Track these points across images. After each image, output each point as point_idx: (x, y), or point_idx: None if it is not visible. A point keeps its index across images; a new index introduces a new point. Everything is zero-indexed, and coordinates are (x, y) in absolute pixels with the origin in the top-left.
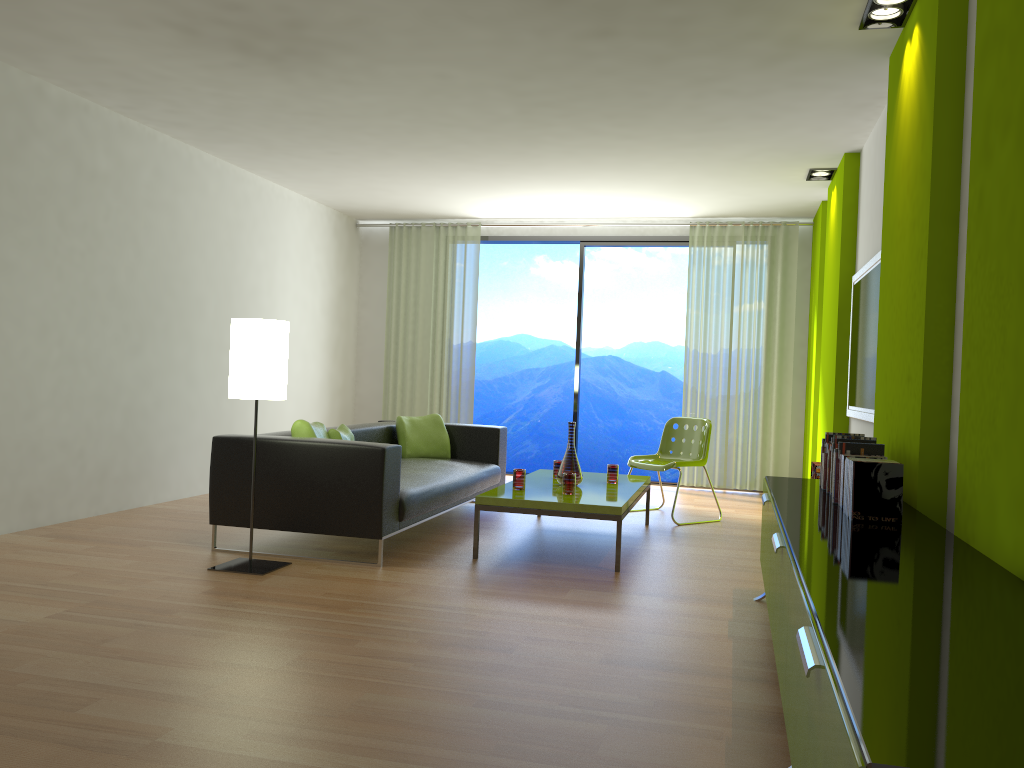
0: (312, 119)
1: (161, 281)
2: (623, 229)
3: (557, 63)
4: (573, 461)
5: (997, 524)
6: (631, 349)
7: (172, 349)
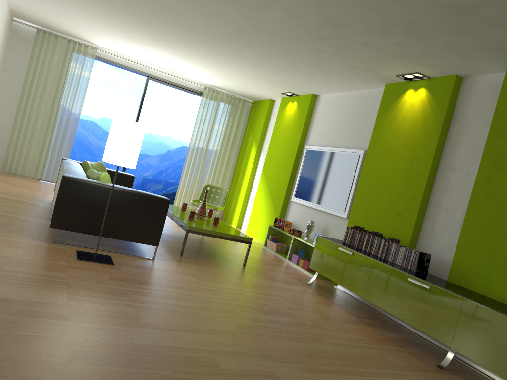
0: None
1: None
2: (171, 77)
3: (282, 34)
4: (206, 208)
5: (491, 286)
6: (103, 120)
7: None
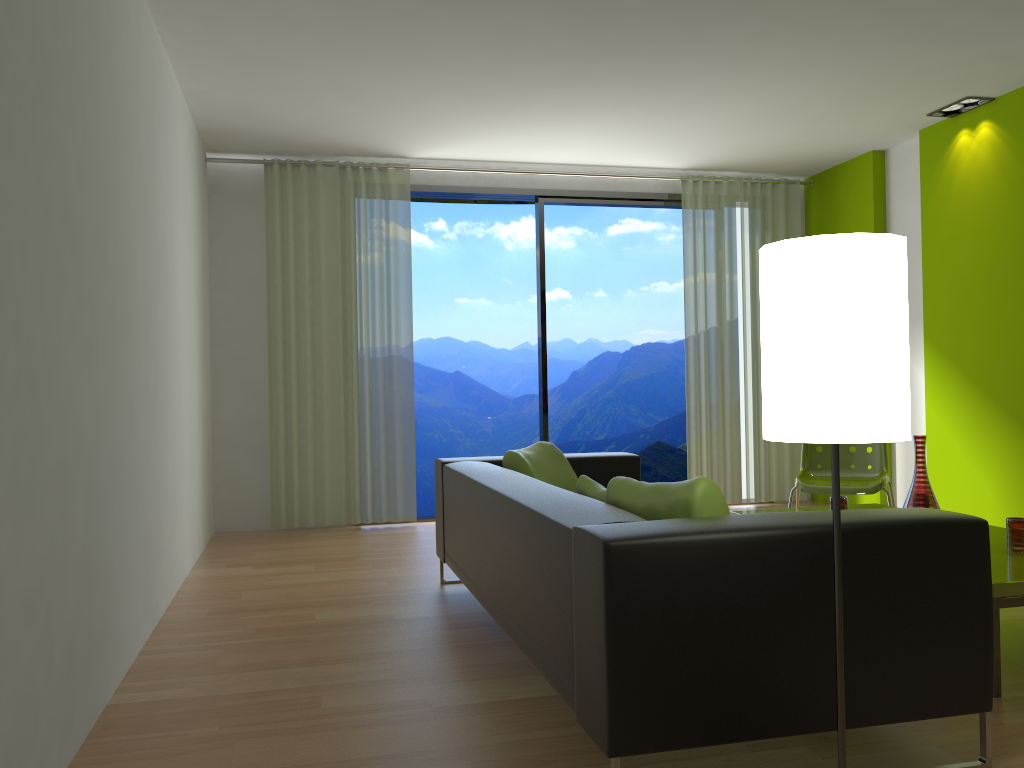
0: None
1: (105, 203)
2: (594, 182)
3: None
4: (934, 497)
5: None
6: (419, 347)
7: (117, 352)
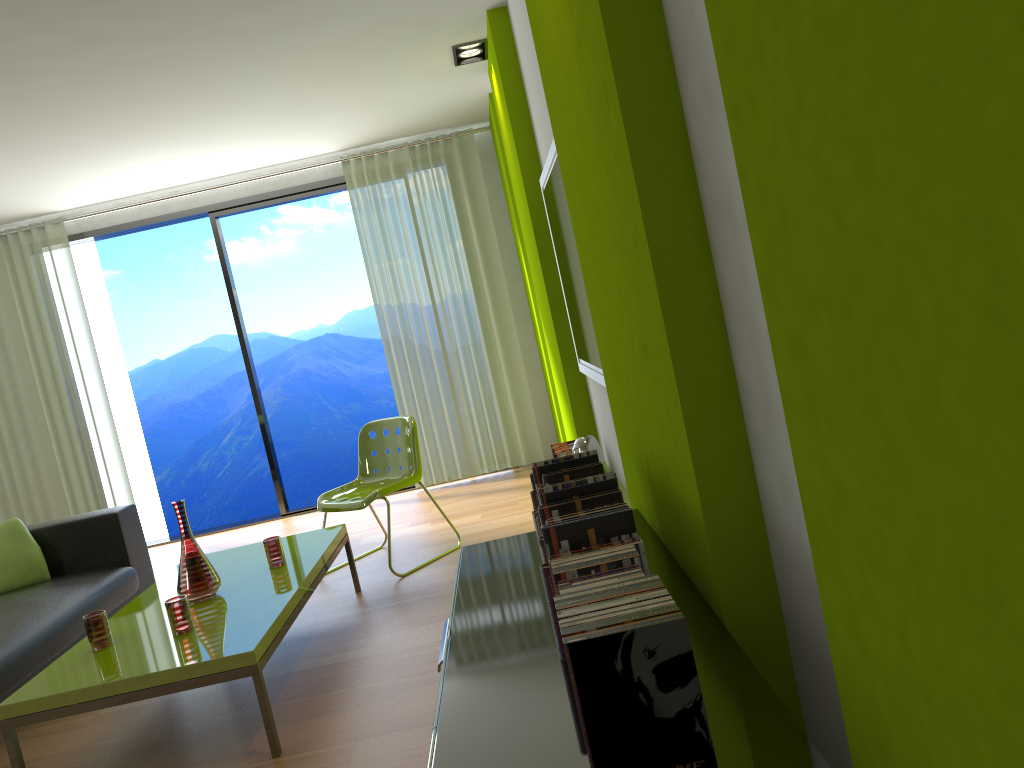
0: None
1: None
2: (260, 184)
3: None
4: (196, 562)
5: None
6: (348, 321)
7: None
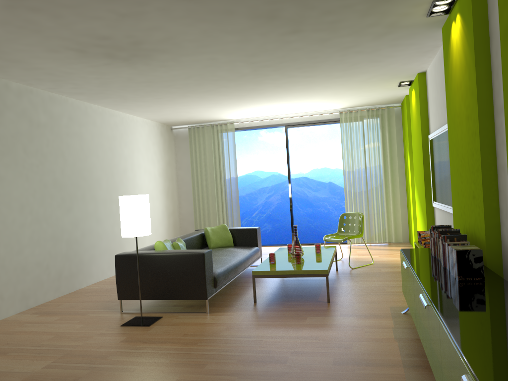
0: (147, 84)
1: (78, 173)
2: (306, 117)
3: (271, 47)
4: (298, 245)
5: None
6: (312, 172)
7: (87, 206)
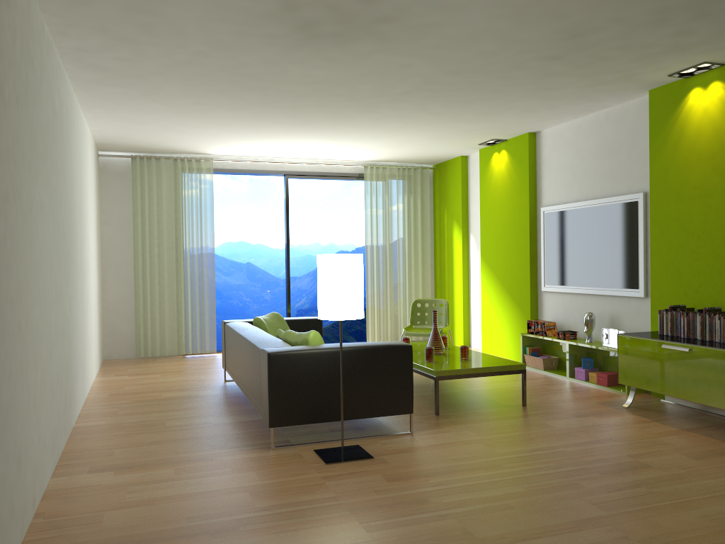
0: (240, 79)
1: (70, 213)
2: (316, 167)
3: (492, 69)
4: (440, 337)
5: None
6: (224, 247)
7: (73, 276)
